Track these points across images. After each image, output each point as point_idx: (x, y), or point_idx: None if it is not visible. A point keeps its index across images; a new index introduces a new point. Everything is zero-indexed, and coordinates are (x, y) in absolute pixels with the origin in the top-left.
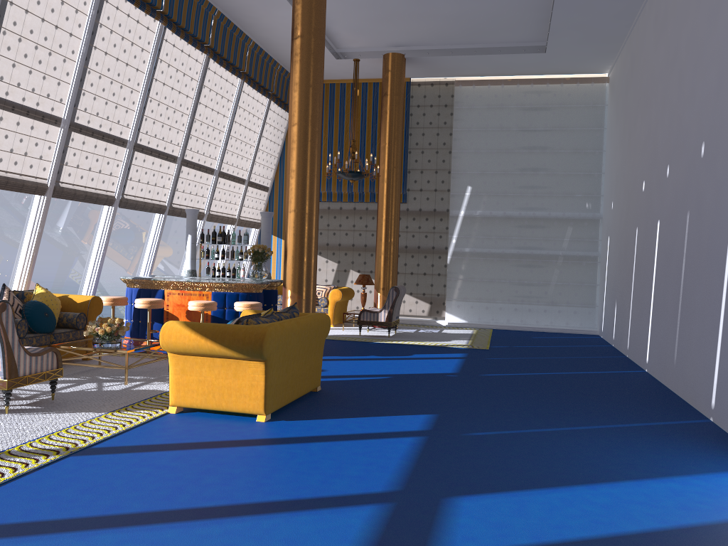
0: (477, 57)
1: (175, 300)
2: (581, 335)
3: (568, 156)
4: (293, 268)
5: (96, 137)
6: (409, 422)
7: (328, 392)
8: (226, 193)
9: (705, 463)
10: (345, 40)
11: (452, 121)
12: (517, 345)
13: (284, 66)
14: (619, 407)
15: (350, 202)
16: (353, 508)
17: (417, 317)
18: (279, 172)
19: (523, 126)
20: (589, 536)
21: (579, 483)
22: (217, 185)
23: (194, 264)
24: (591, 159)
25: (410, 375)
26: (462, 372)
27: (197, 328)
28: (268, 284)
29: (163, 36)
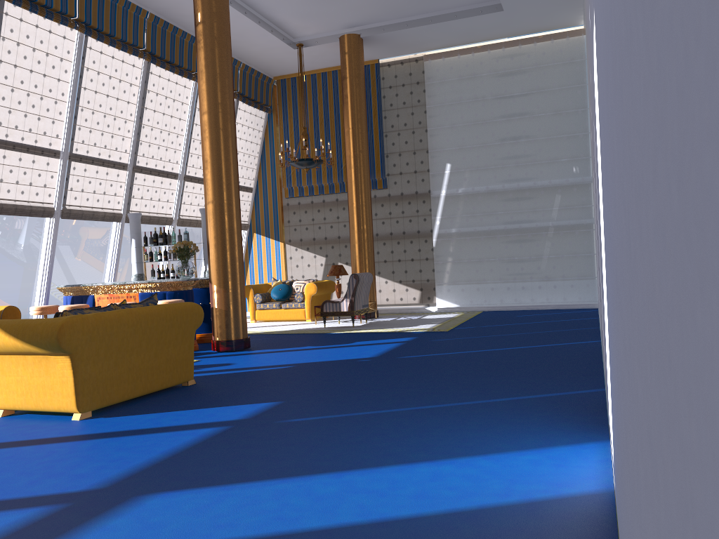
0: (434, 27)
1: (105, 304)
2: (576, 310)
3: (549, 119)
4: (215, 261)
5: (19, 150)
6: (237, 412)
7: (200, 385)
8: (197, 196)
9: (527, 439)
10: (297, 27)
11: (426, 98)
12: (486, 325)
13: (248, 64)
14: (511, 381)
15: (332, 194)
16: (13, 512)
17: (409, 305)
18: (262, 171)
19: (498, 94)
20: (241, 536)
21: (330, 471)
22: (184, 190)
23: (140, 267)
24: (574, 119)
25: (319, 362)
26: (382, 356)
27: (3, 325)
28: (196, 280)
29: (85, 44)
